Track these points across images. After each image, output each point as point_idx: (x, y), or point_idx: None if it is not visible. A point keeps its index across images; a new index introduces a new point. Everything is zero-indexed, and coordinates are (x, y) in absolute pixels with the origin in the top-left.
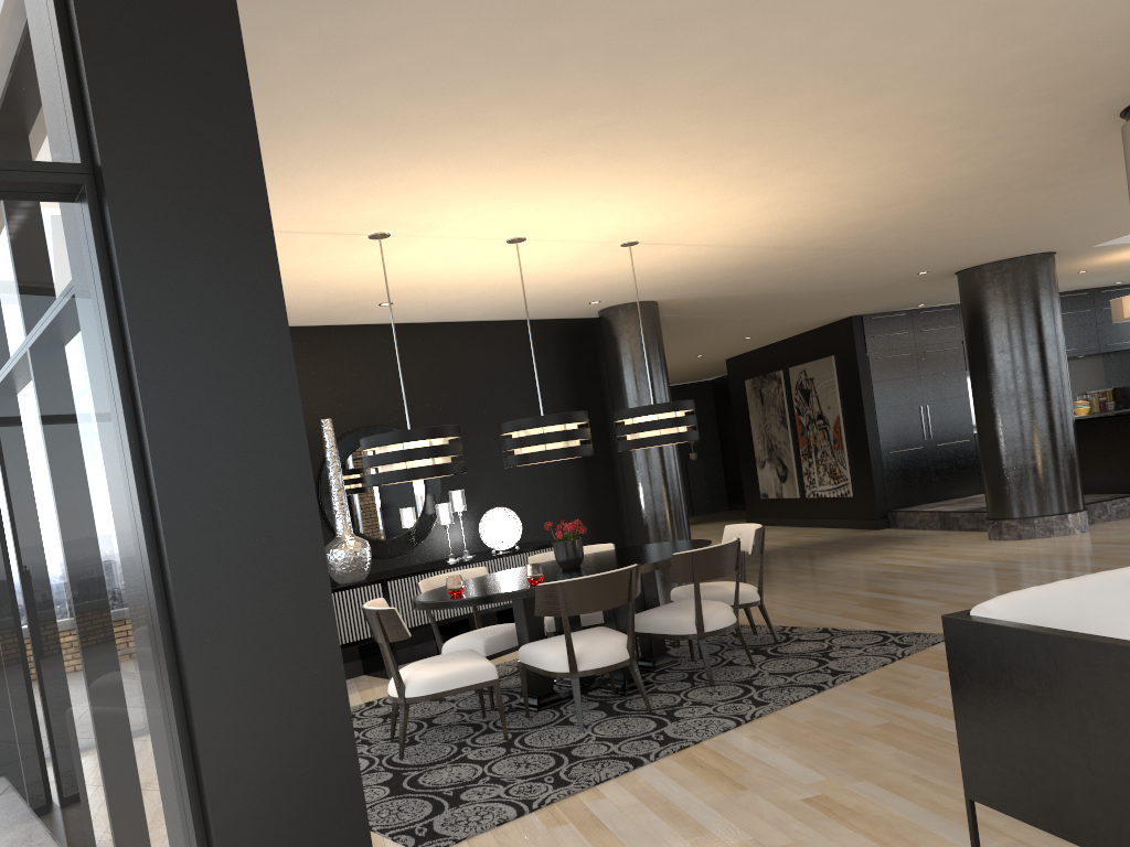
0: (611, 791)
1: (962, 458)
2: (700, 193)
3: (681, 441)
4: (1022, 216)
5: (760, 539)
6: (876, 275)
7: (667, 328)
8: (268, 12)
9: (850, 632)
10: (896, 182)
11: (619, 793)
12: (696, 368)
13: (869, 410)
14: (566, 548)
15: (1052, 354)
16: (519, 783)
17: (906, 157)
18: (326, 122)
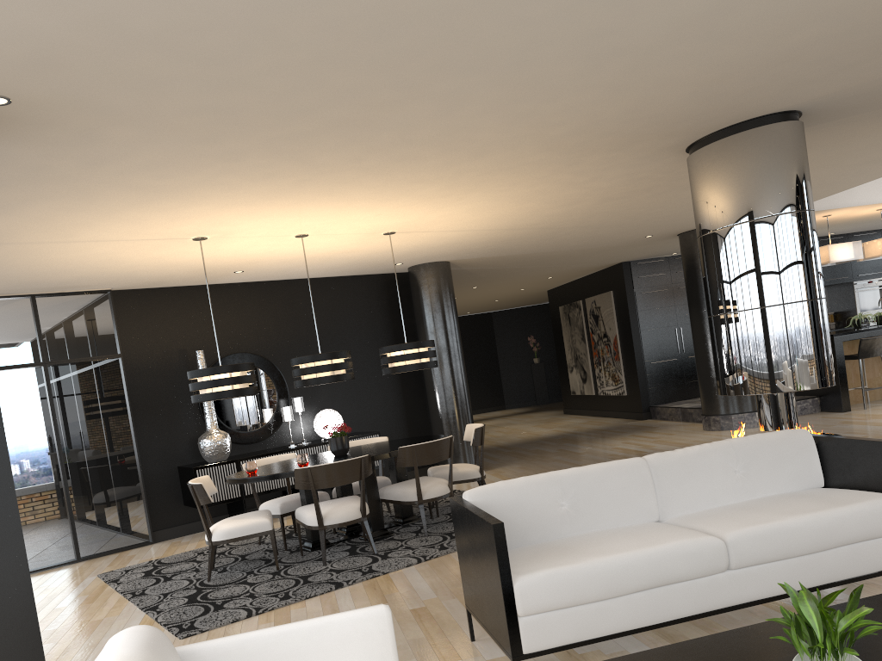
0: (312, 603)
1: None
2: (413, 206)
3: (420, 369)
4: (688, 203)
5: (479, 435)
6: (611, 239)
7: (474, 275)
8: (39, 150)
9: None
10: (558, 193)
11: (315, 604)
12: (529, 296)
13: (635, 332)
14: (335, 442)
15: None
16: (262, 597)
17: (548, 181)
18: (115, 190)
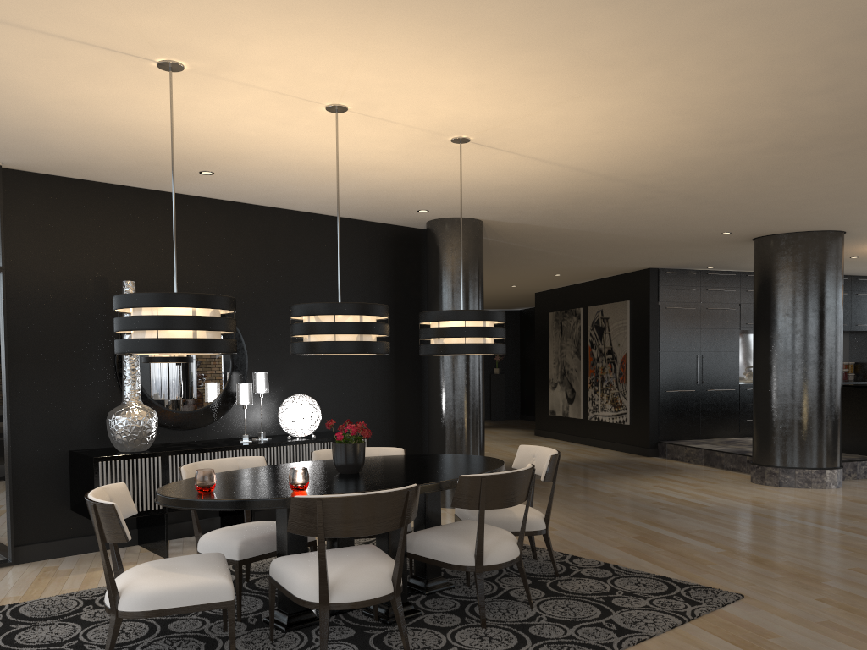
0: None
1: (727, 404)
2: (543, 79)
3: (486, 353)
4: (842, 184)
5: (555, 466)
6: (686, 228)
7: (489, 252)
8: None
9: (632, 573)
10: (749, 110)
11: None
12: (509, 298)
13: (654, 352)
14: (346, 452)
15: (831, 323)
16: None
17: (775, 72)
18: None
